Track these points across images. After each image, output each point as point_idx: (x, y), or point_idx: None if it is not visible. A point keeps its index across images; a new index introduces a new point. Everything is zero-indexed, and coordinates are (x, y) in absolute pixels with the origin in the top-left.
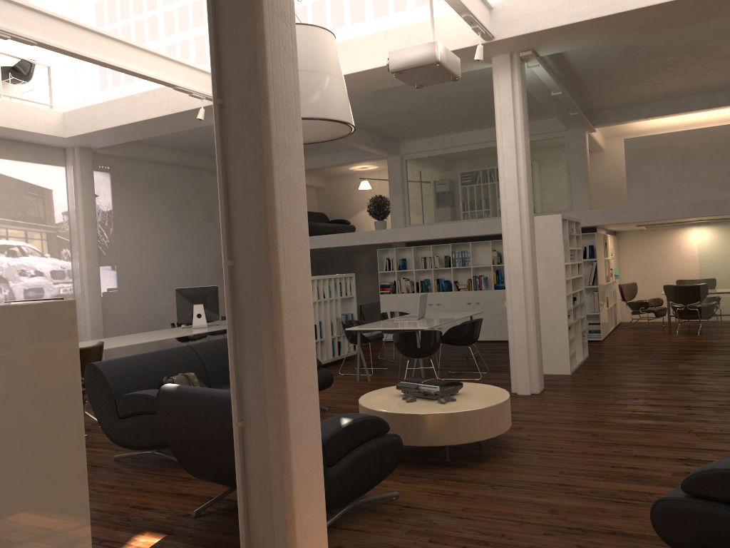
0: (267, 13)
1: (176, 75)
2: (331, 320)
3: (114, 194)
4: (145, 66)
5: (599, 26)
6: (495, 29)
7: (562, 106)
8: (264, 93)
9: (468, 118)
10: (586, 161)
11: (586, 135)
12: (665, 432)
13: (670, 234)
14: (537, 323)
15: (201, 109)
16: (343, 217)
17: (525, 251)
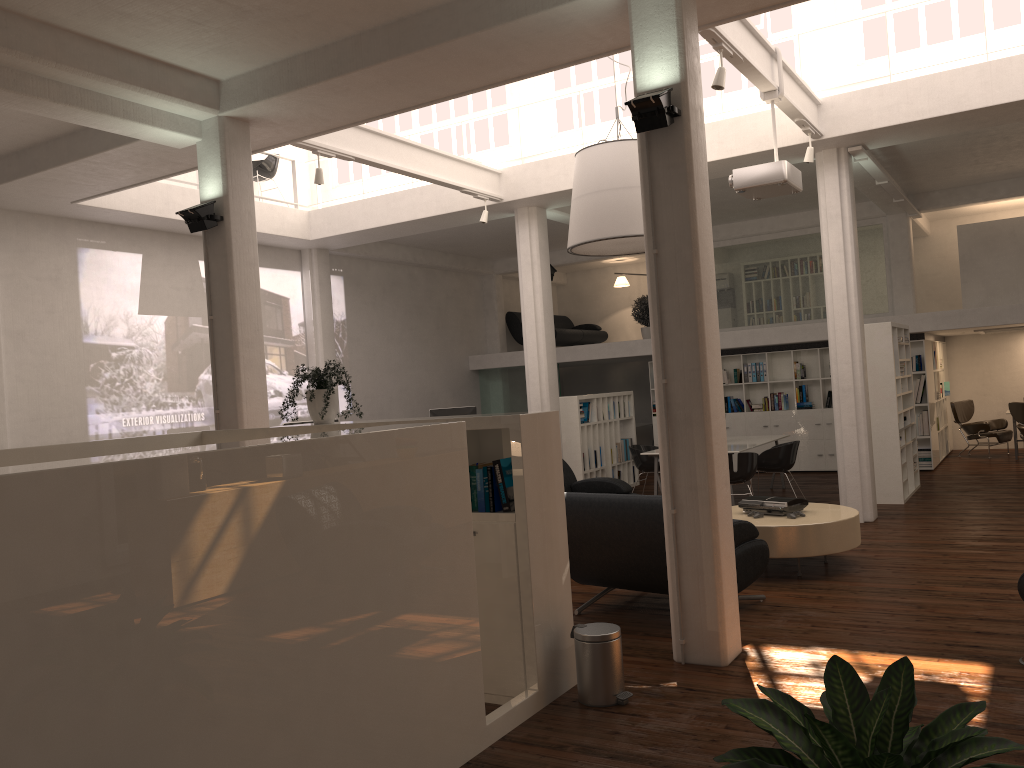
0: (696, 181)
1: (463, 177)
2: (609, 445)
3: (347, 301)
4: (438, 170)
5: (940, 122)
6: (824, 127)
7: (884, 193)
8: (695, 245)
9: (765, 204)
10: (910, 253)
11: (909, 222)
12: (1021, 552)
13: (1015, 339)
14: (869, 444)
15: (484, 211)
16: (591, 321)
17: (855, 364)
